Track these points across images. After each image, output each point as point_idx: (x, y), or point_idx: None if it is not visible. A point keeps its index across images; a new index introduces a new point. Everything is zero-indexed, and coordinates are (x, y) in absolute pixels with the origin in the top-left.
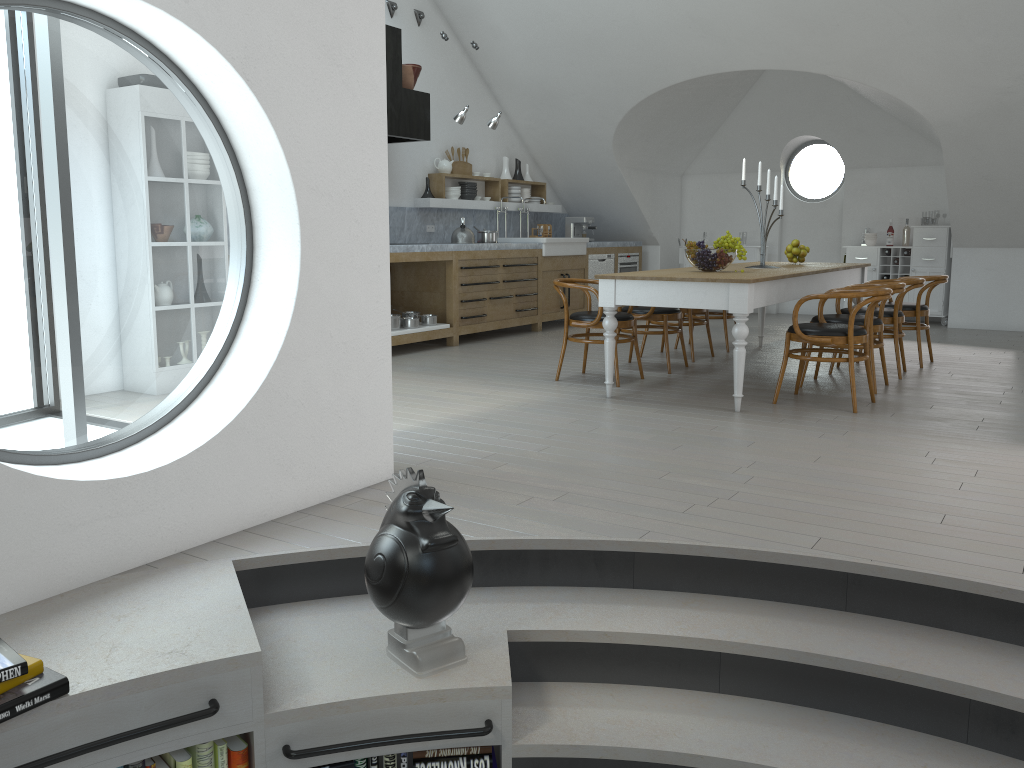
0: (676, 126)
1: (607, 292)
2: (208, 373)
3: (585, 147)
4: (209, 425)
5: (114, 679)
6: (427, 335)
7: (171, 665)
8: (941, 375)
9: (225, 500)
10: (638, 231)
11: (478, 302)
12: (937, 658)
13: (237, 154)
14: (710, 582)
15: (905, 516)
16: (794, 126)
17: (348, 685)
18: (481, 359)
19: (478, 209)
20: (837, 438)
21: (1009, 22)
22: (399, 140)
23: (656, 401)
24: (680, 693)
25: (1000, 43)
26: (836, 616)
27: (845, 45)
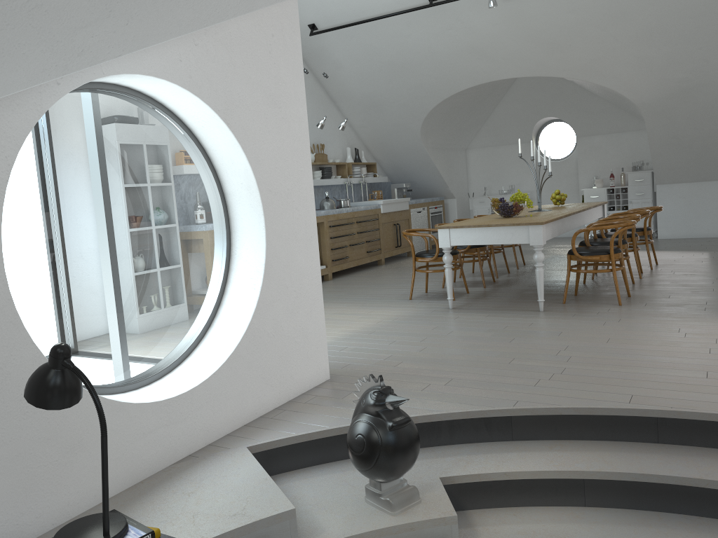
0: (461, 117)
1: (444, 237)
2: (209, 320)
3: (401, 136)
4: (217, 355)
5: (205, 536)
6: None
7: (239, 523)
8: (667, 273)
9: (232, 406)
10: (440, 190)
11: (342, 248)
12: None
13: (217, 171)
14: (564, 432)
15: (681, 375)
16: (540, 111)
17: (348, 525)
18: (352, 288)
19: (333, 184)
20: (615, 324)
21: (684, 36)
22: None
23: (484, 308)
24: (559, 509)
25: (679, 49)
26: (653, 447)
27: (575, 57)
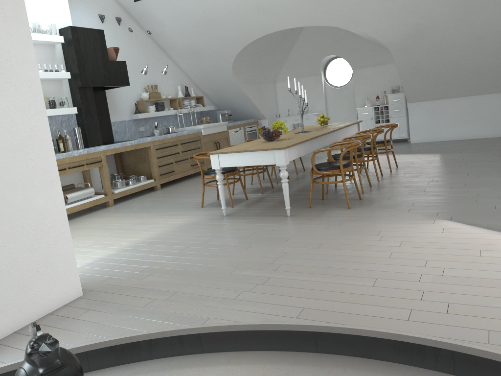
0: (264, 59)
1: (215, 161)
2: None
3: (219, 75)
4: None
5: None
6: (141, 187)
7: None
8: (399, 175)
9: None
10: (255, 113)
11: (169, 165)
12: None
13: None
14: (243, 344)
15: (355, 283)
16: (323, 51)
17: None
18: (168, 197)
19: (167, 115)
20: (335, 228)
21: None
22: (114, 87)
23: (249, 215)
24: None
25: (410, 1)
26: (311, 357)
27: (335, 10)
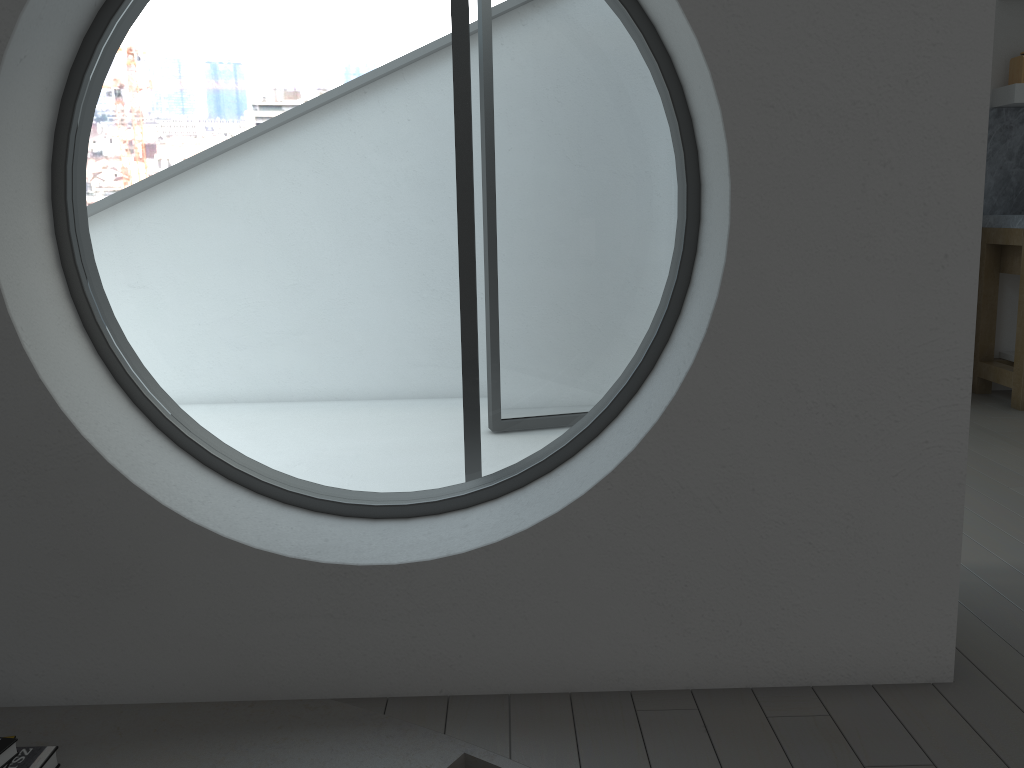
0: None
1: None
2: (596, 421)
3: None
4: (535, 510)
5: None
6: None
7: None
8: None
9: (537, 637)
10: None
11: None
12: None
13: (672, 59)
14: None
15: None
16: None
17: None
18: None
19: None
20: None
21: None
22: None
23: None
24: None
25: None
26: None
27: None
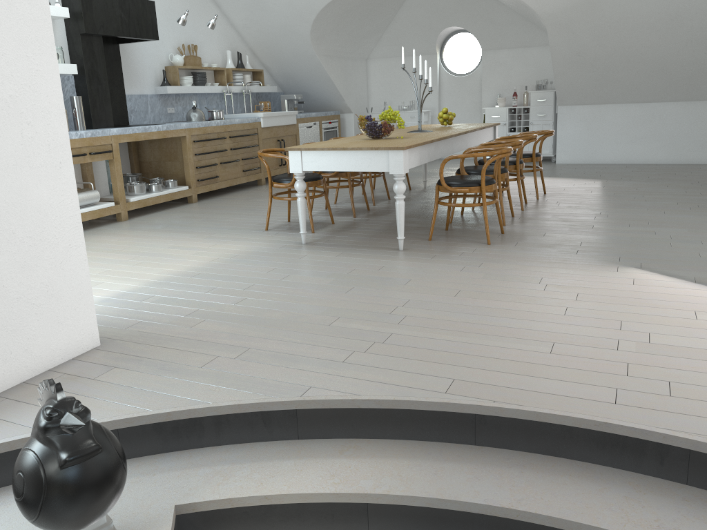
0: (358, 22)
1: (296, 161)
2: None
3: (290, 41)
4: None
5: None
6: (170, 196)
7: None
8: (551, 205)
9: None
10: (336, 103)
11: (211, 167)
12: (549, 492)
13: None
14: (363, 429)
15: (523, 348)
16: (444, 20)
17: None
18: (212, 214)
19: (209, 93)
20: (474, 270)
21: None
22: (134, 40)
23: (340, 245)
24: None
25: None
26: (467, 452)
27: None
